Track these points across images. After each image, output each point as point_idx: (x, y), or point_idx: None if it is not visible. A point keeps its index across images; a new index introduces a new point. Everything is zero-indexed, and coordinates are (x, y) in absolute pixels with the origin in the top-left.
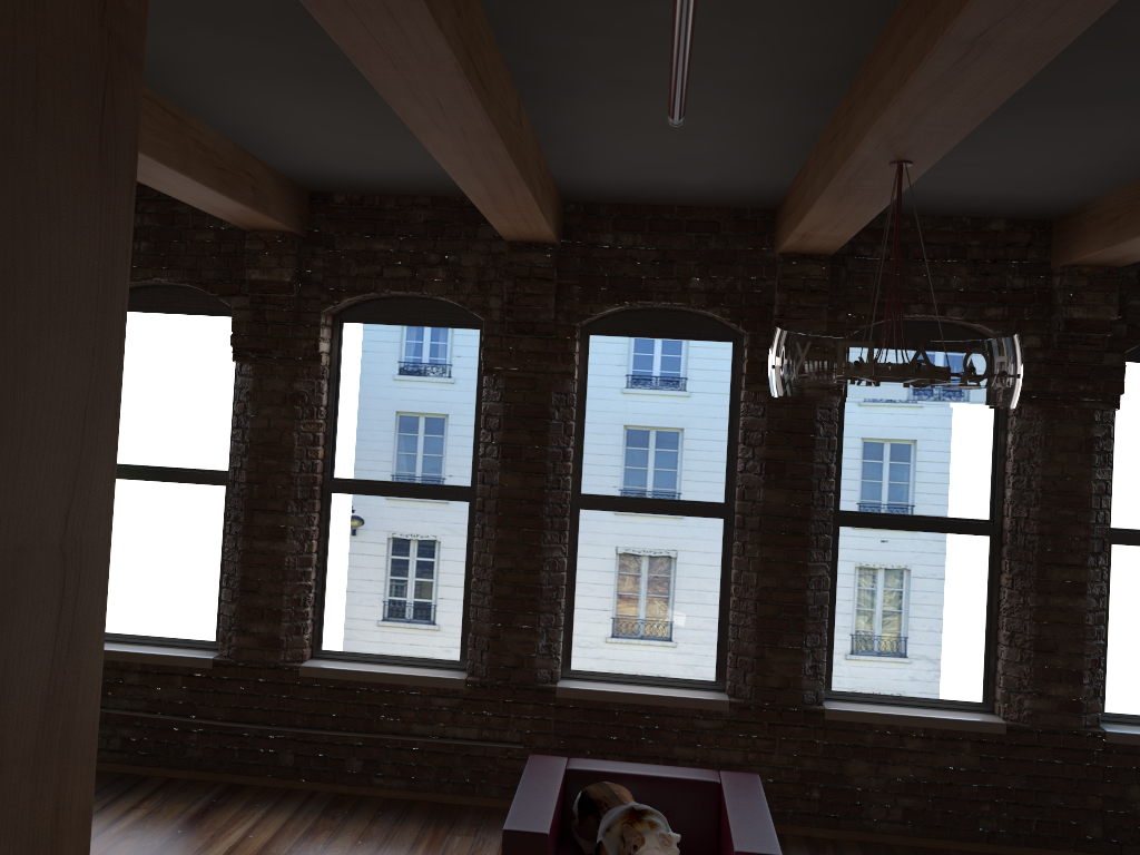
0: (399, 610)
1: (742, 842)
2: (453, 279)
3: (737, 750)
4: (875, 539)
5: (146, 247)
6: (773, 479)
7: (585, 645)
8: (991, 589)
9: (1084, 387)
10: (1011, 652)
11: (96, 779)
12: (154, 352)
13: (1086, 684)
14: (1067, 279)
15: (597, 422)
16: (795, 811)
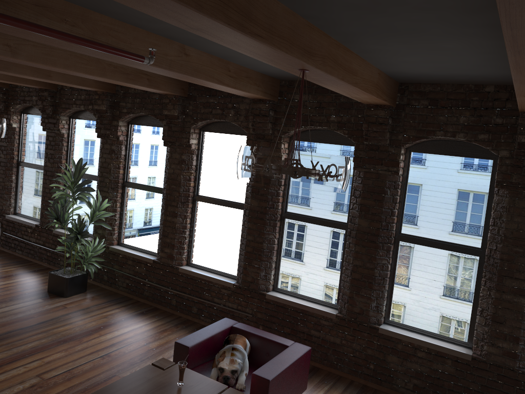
0: (216, 251)
1: (260, 370)
2: (236, 115)
3: (338, 338)
4: (417, 249)
5: (138, 101)
6: (363, 214)
7: (283, 278)
8: (477, 284)
9: None
10: (480, 319)
11: (115, 296)
12: (144, 141)
13: (521, 344)
14: (519, 120)
15: None
16: (362, 371)
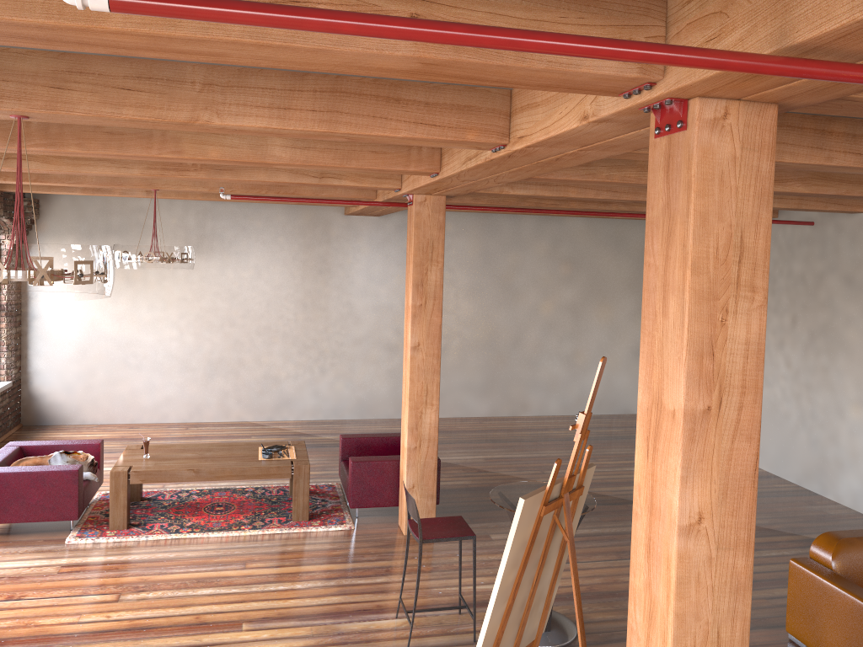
0: None
1: (92, 442)
2: None
3: None
4: None
5: None
6: None
7: None
8: None
9: None
10: None
11: None
12: None
13: None
14: None
15: None
16: None
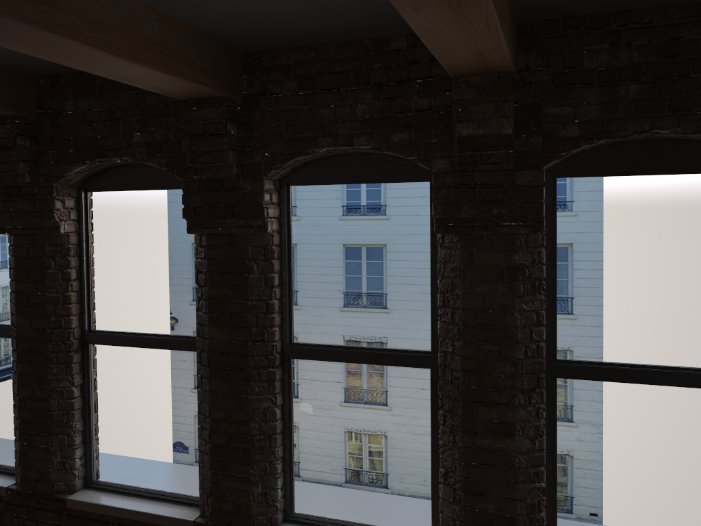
0: None
1: None
2: None
3: None
4: (324, 371)
5: None
6: (216, 317)
7: (102, 460)
8: (434, 422)
9: (498, 211)
10: (446, 491)
11: None
12: None
13: None
14: (453, 93)
15: (99, 267)
16: None
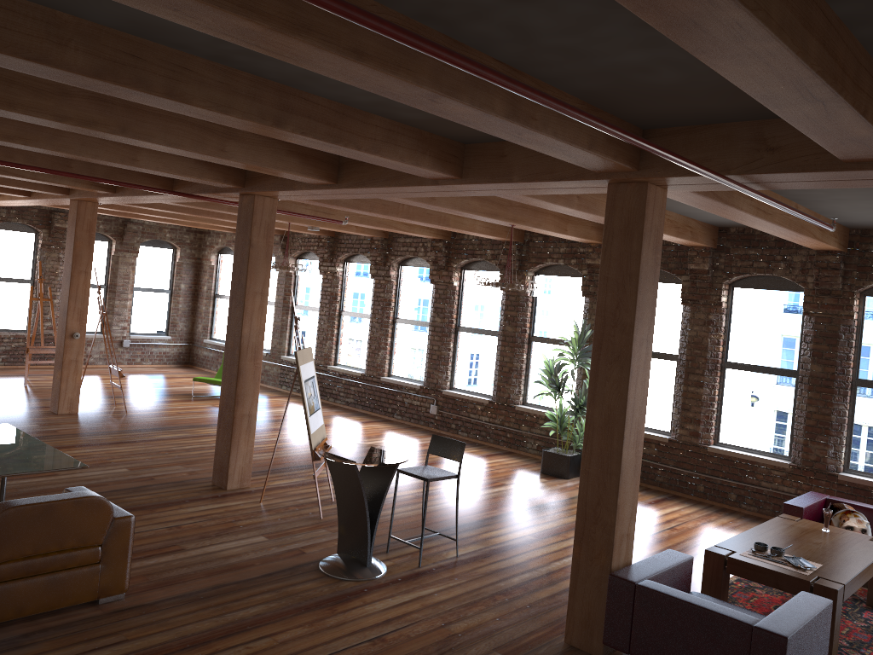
0: (757, 427)
1: None
2: (788, 268)
3: None
4: None
5: None
6: None
7: (857, 457)
8: None
9: None
10: None
11: None
12: None
13: None
14: None
15: (868, 342)
16: None
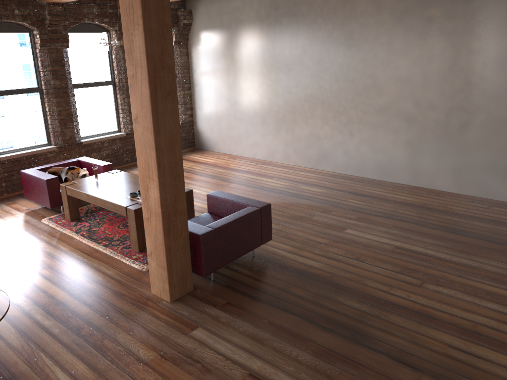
0: None
1: (101, 164)
2: None
3: (61, 160)
4: (84, 91)
5: None
6: (55, 77)
7: (2, 143)
8: (115, 99)
9: None
10: (123, 115)
11: None
12: None
13: None
14: None
15: None
16: None
